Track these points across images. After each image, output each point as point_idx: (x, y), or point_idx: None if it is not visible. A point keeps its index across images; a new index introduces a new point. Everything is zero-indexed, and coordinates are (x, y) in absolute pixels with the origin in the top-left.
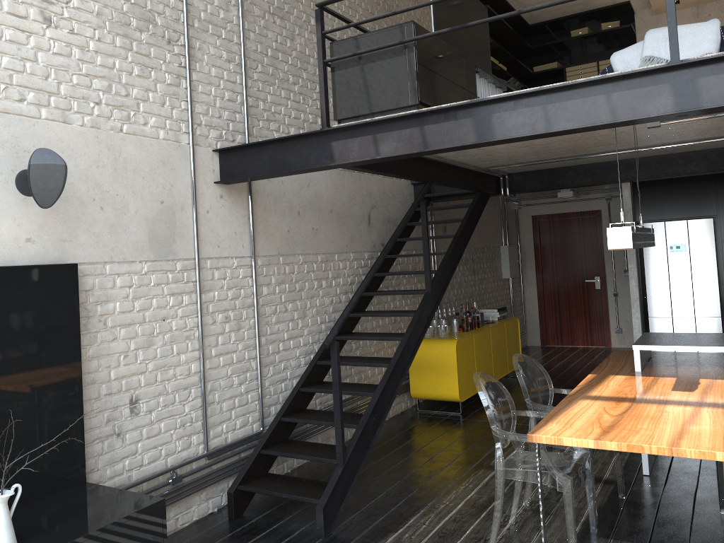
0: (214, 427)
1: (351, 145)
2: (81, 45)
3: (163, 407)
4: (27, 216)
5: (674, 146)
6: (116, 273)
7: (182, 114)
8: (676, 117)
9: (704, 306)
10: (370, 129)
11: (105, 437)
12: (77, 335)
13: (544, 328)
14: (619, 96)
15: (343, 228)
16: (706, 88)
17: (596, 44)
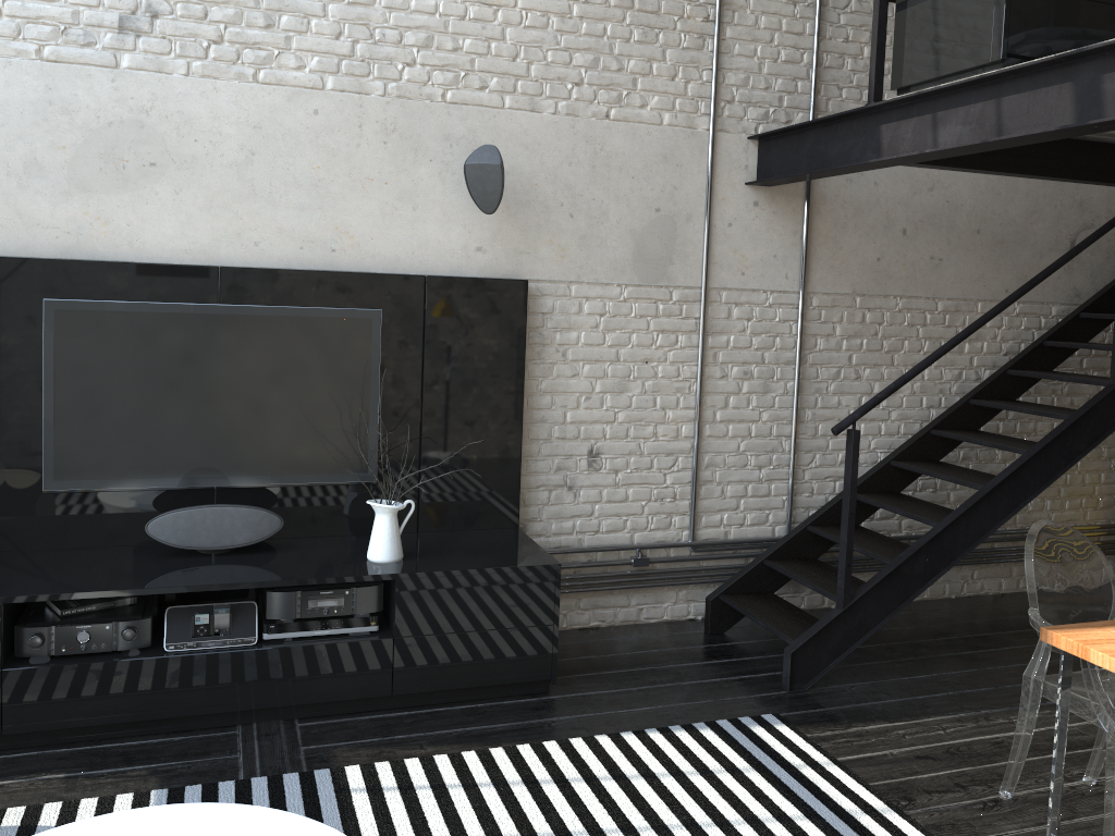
0: (709, 513)
1: (904, 130)
2: (561, 12)
3: (634, 470)
4: (479, 222)
5: None
6: (583, 296)
7: (702, 88)
8: None
9: None
10: (930, 103)
11: (553, 486)
12: (520, 363)
13: None
14: None
15: (1002, 261)
16: None
17: None
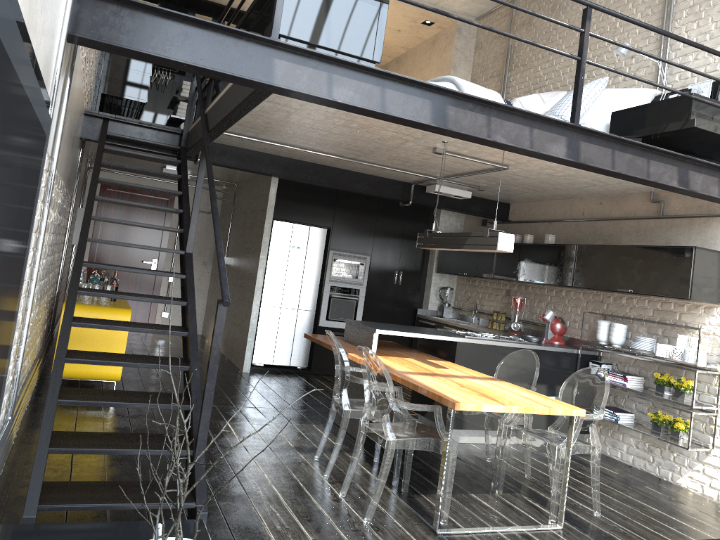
0: None
1: (300, 73)
2: None
3: None
4: None
5: (382, 167)
6: None
7: None
8: (562, 162)
9: (307, 301)
10: (327, 65)
11: None
12: None
13: None
14: (537, 132)
15: (68, 148)
16: (583, 150)
17: None
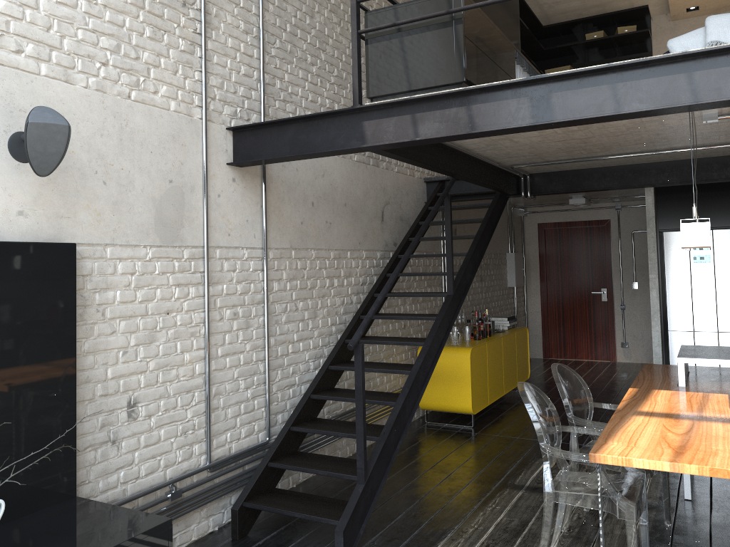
0: (218, 435)
1: (386, 125)
2: None
3: (164, 412)
4: (20, 186)
5: (716, 147)
6: (117, 257)
7: (196, 85)
8: None
9: (728, 320)
10: (409, 107)
11: (99, 444)
12: (72, 326)
13: (546, 340)
14: (702, 75)
15: (356, 224)
16: None
17: (610, 49)
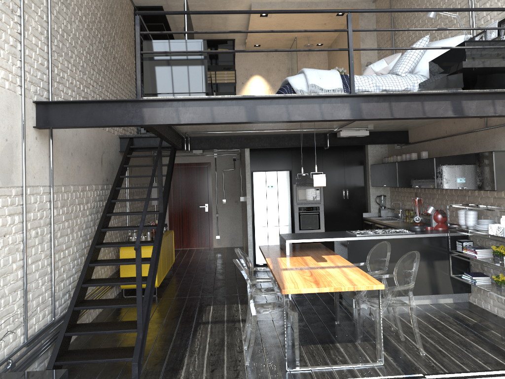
0: (29, 320)
1: (159, 112)
2: None
3: (3, 307)
4: None
5: (293, 130)
6: None
7: (18, 70)
8: (350, 120)
9: (284, 219)
10: (174, 103)
11: None
12: None
13: None
14: (325, 106)
15: (91, 167)
16: (364, 108)
17: (212, 60)
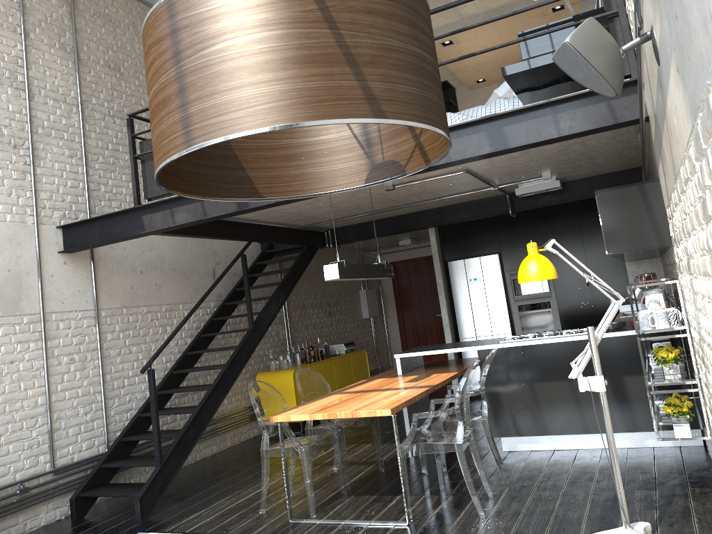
0: (61, 449)
1: (156, 217)
2: None
3: (12, 432)
4: None
5: (434, 200)
6: None
7: (28, 201)
8: None
9: (498, 325)
10: (168, 204)
11: None
12: None
13: None
14: None
15: (187, 283)
16: None
17: None
